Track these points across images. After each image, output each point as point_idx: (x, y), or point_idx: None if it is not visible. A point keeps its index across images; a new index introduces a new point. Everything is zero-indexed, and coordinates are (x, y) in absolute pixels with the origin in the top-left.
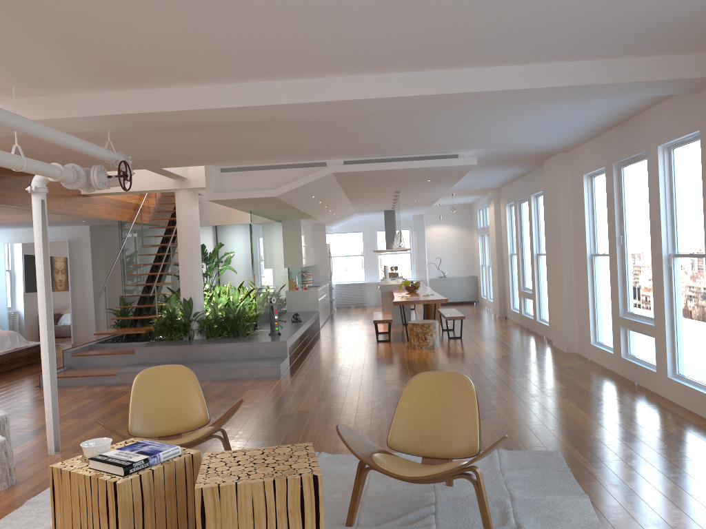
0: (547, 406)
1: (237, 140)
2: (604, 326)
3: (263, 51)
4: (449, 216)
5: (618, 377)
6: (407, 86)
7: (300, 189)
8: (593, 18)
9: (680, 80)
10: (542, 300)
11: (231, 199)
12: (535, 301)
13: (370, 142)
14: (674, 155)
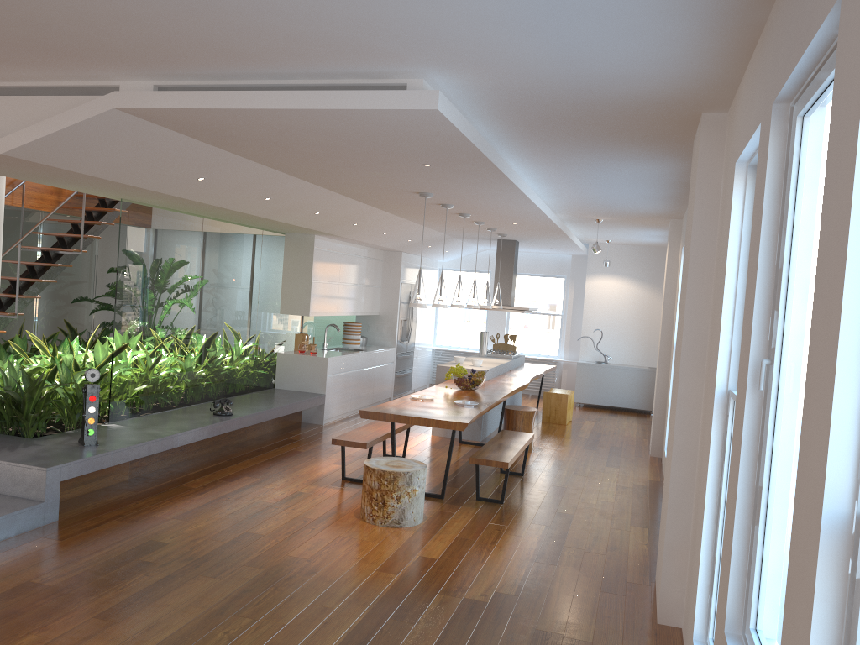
0: None
1: None
2: None
3: None
4: (628, 263)
5: None
6: None
7: (76, 145)
8: None
9: None
10: None
11: None
12: None
13: None
14: None
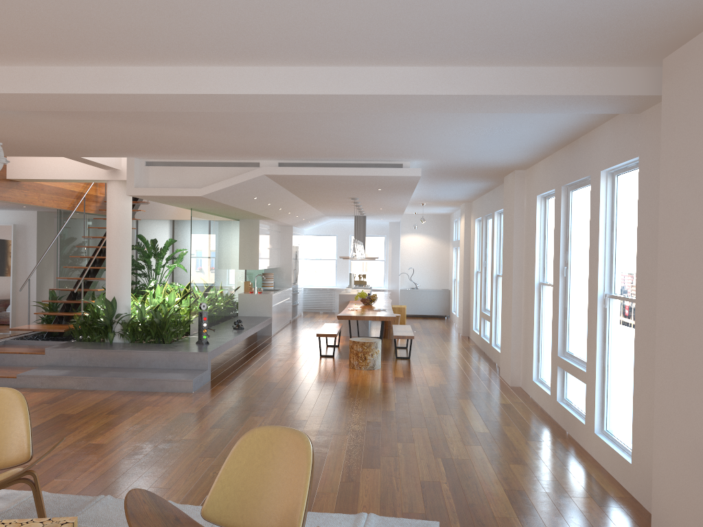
0: (455, 455)
1: (141, 132)
2: (547, 363)
3: (100, 27)
4: (425, 226)
5: (551, 422)
6: (293, 82)
7: (230, 189)
8: (487, 13)
9: (611, 96)
10: (499, 325)
11: (153, 195)
12: (491, 324)
13: (296, 144)
14: (618, 182)
